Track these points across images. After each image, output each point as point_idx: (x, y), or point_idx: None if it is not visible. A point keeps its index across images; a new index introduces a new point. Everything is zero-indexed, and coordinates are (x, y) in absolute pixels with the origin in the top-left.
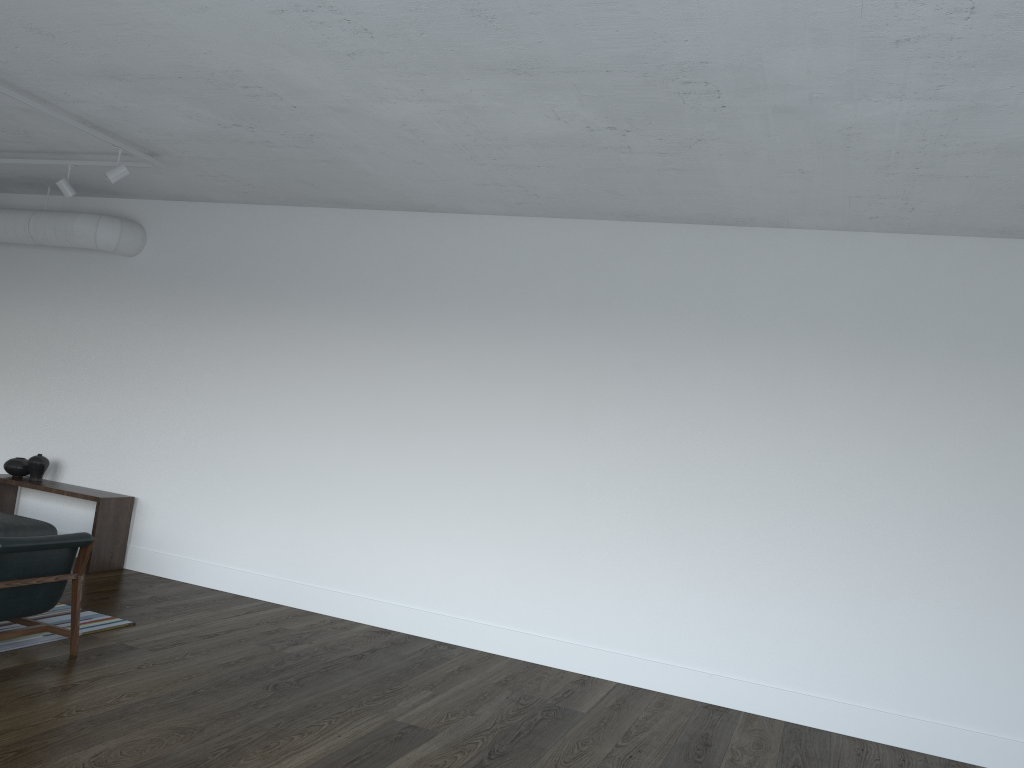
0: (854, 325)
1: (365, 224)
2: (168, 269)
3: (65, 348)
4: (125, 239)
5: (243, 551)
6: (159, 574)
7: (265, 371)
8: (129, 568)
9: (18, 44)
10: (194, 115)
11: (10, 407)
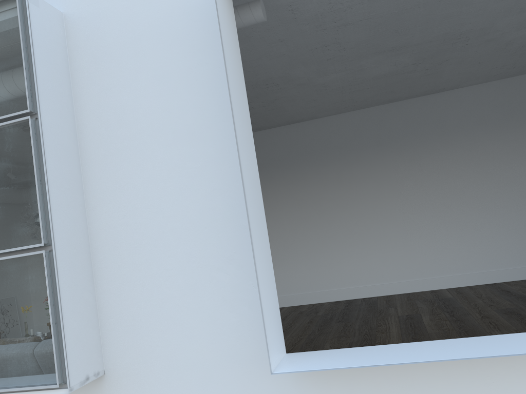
0: (496, 119)
1: (269, 135)
2: None
3: None
4: None
5: None
6: None
7: None
8: None
9: None
10: None
11: None
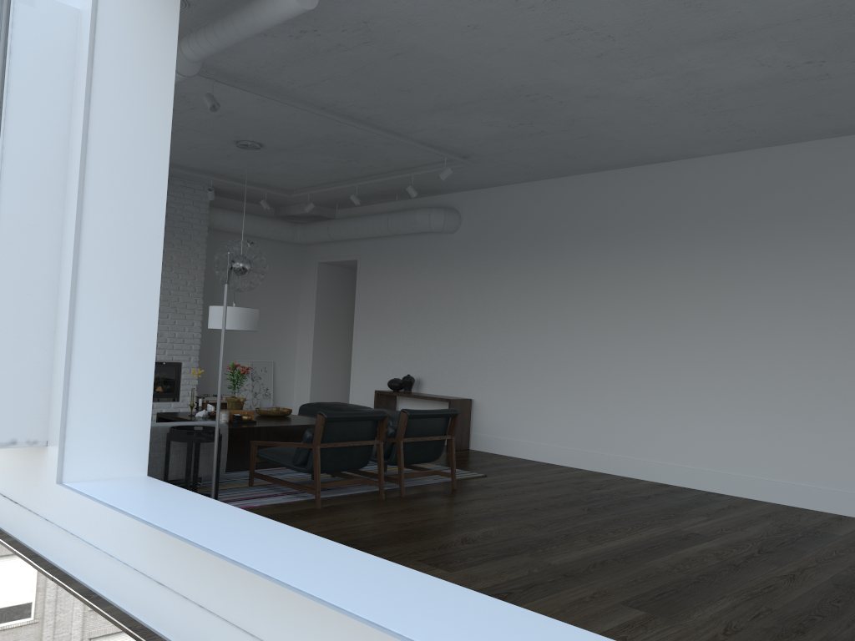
0: None
1: (615, 180)
2: (477, 238)
3: (416, 302)
4: (448, 221)
5: (550, 432)
6: (493, 452)
7: (552, 300)
8: (473, 449)
9: (389, 101)
10: (493, 123)
11: (386, 346)
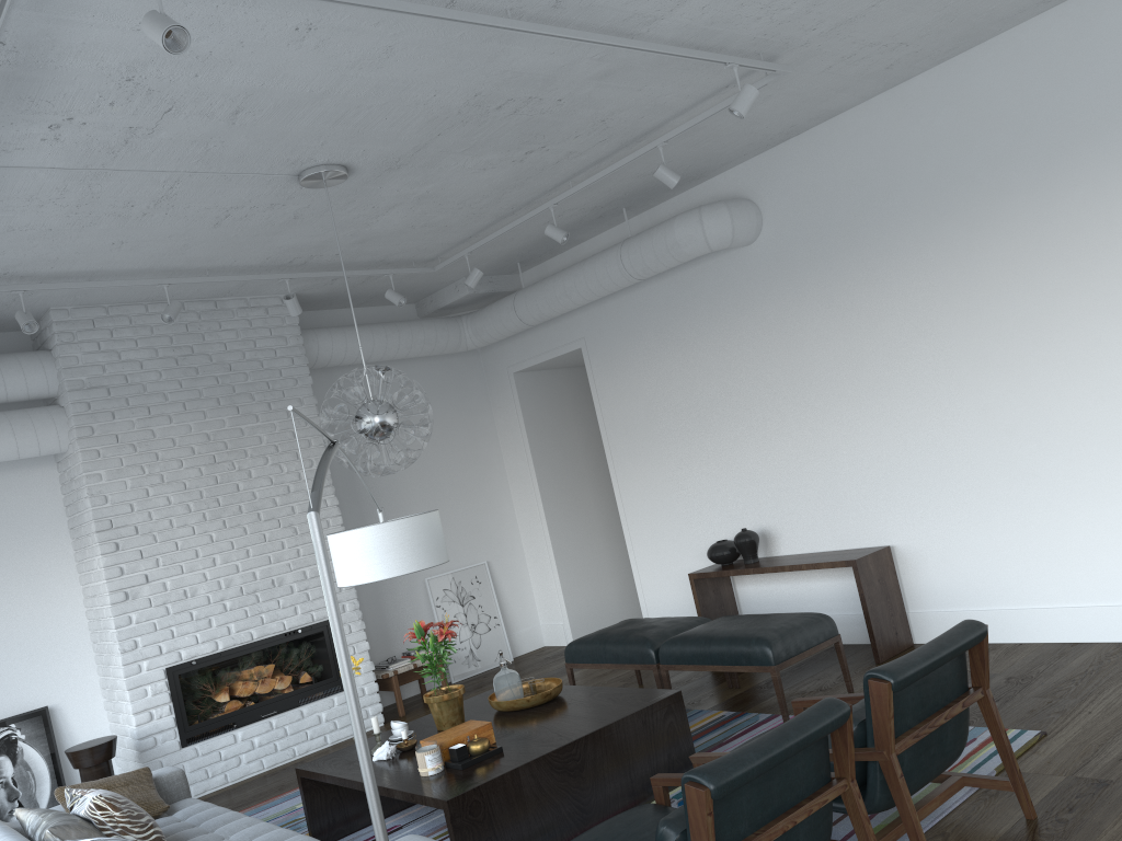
0: None
1: (1102, 10)
2: (806, 235)
3: (715, 391)
4: (738, 223)
5: (1098, 576)
6: None
7: (1018, 306)
8: (921, 642)
9: None
10: None
11: (680, 485)
